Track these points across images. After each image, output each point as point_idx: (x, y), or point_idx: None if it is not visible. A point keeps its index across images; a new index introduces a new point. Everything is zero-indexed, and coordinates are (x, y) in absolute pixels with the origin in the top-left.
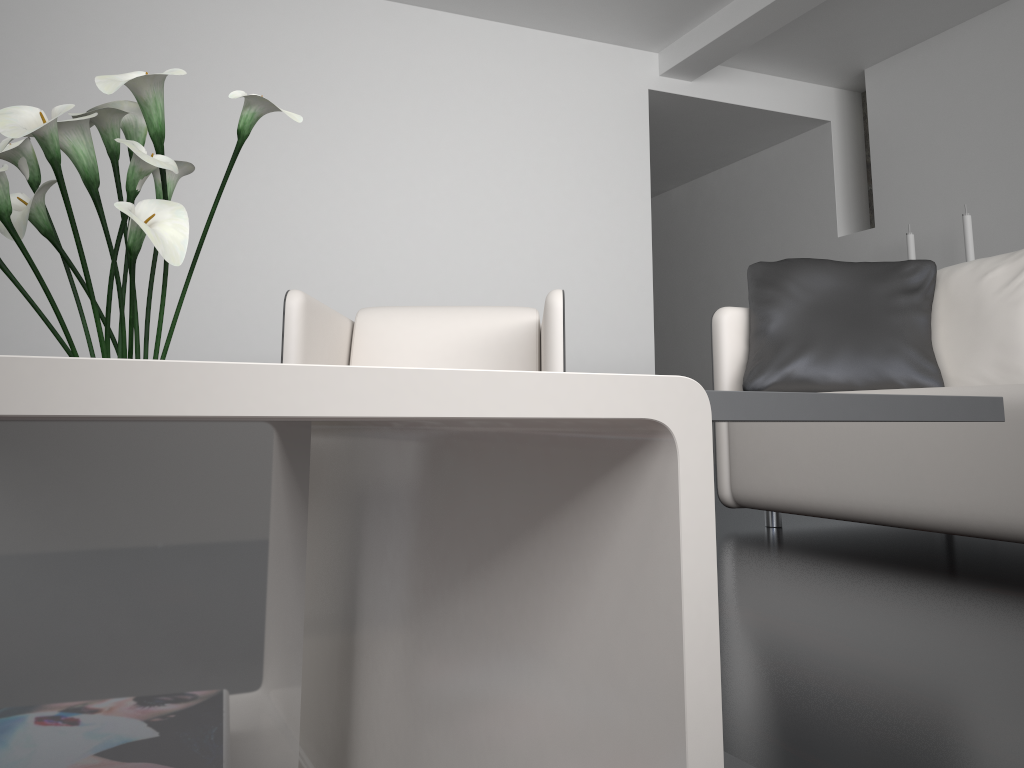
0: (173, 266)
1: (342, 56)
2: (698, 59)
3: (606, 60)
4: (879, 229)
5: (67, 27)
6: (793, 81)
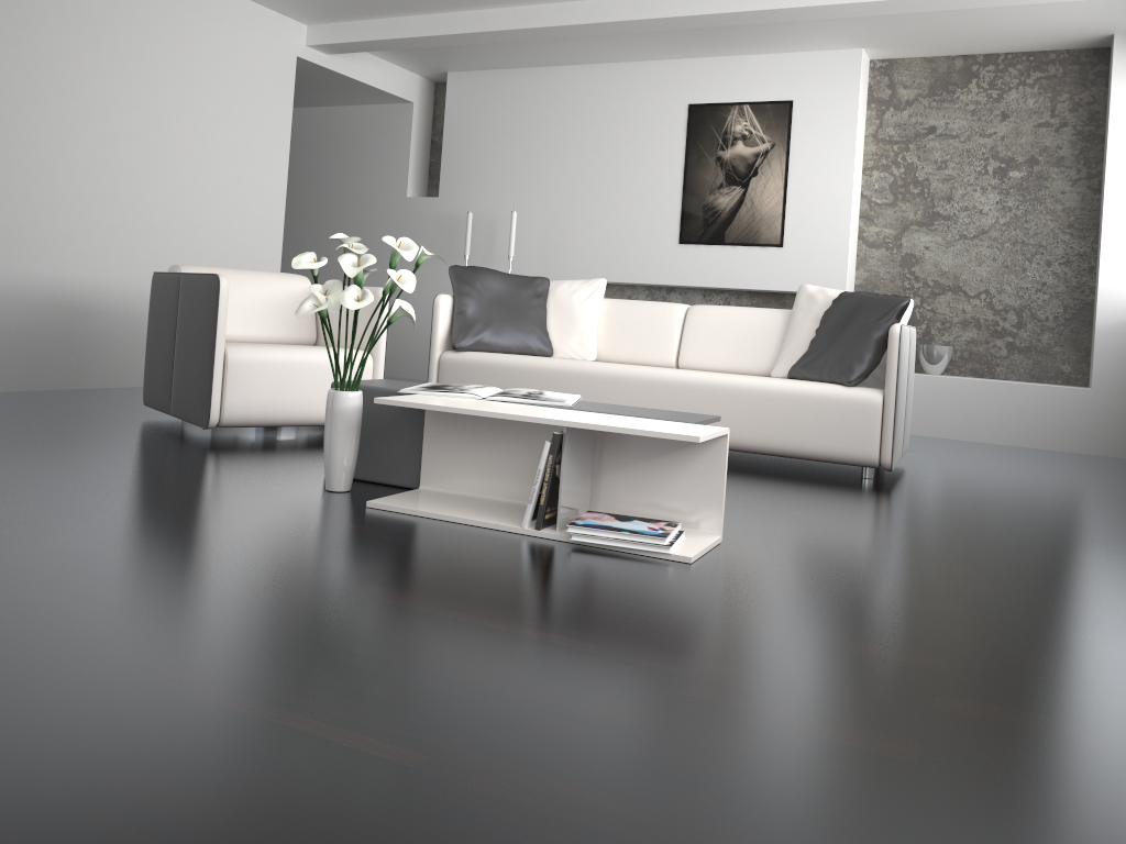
0: None
1: None
2: (346, 46)
3: (269, 25)
4: (442, 199)
5: None
6: (394, 66)
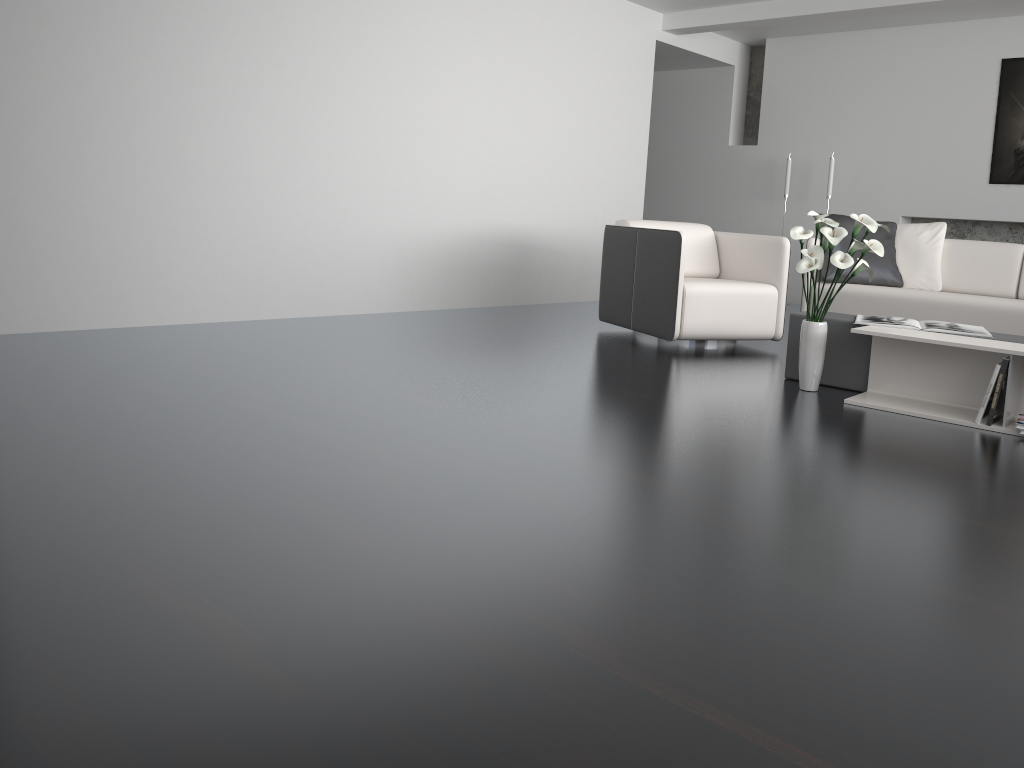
0: (426, 161)
1: (512, 9)
2: (695, 29)
3: (638, 18)
4: (760, 147)
5: None
6: (722, 37)
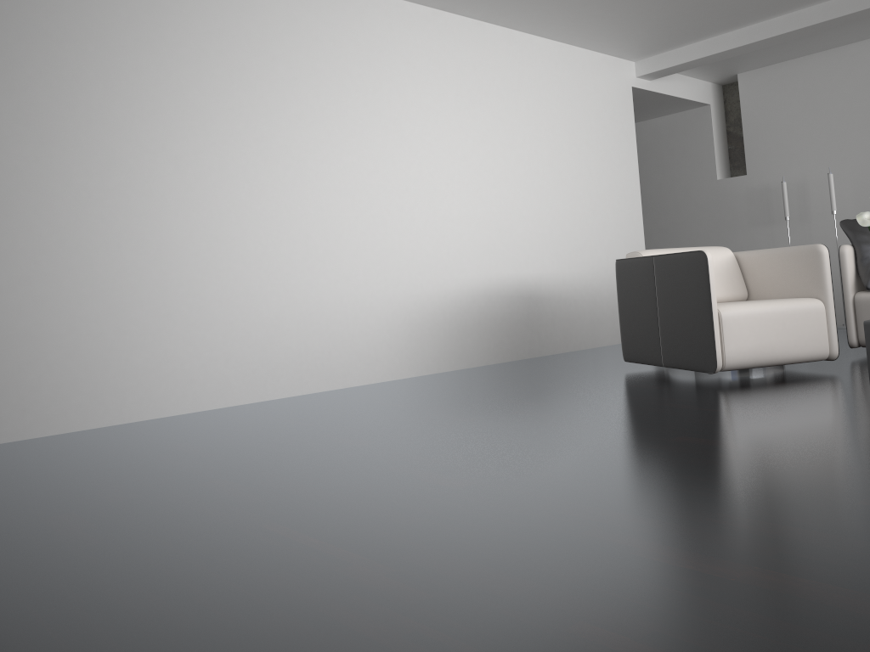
0: (423, 221)
1: (490, 68)
2: (669, 70)
3: (612, 67)
4: (750, 176)
5: (351, 51)
6: (693, 79)
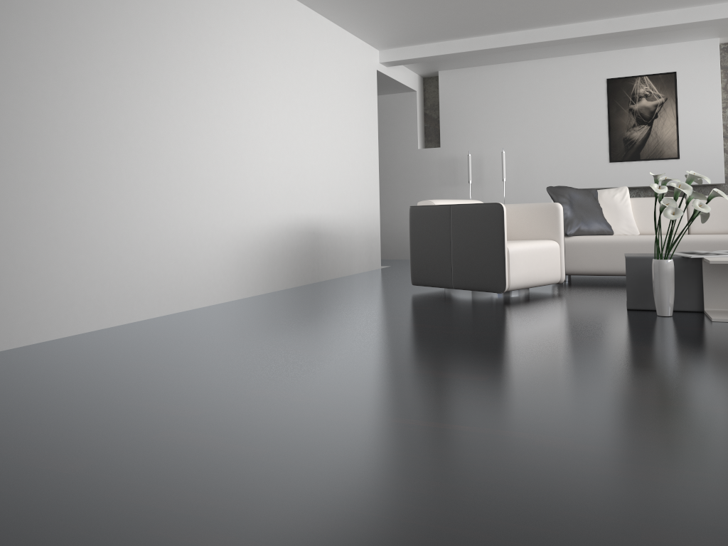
0: (249, 163)
1: (296, 39)
2: (405, 61)
3: (366, 52)
4: (442, 148)
5: (205, 5)
6: (409, 70)
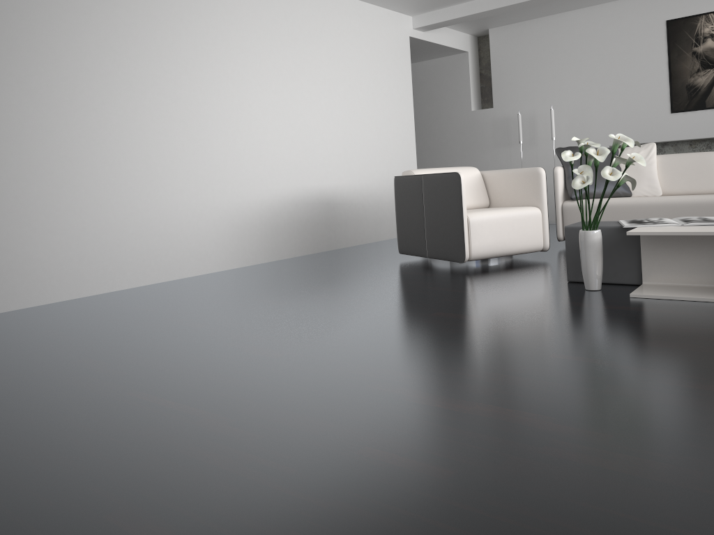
0: (244, 143)
1: (298, 19)
2: (438, 24)
3: (394, 20)
4: (495, 109)
5: (182, 1)
6: (456, 31)
